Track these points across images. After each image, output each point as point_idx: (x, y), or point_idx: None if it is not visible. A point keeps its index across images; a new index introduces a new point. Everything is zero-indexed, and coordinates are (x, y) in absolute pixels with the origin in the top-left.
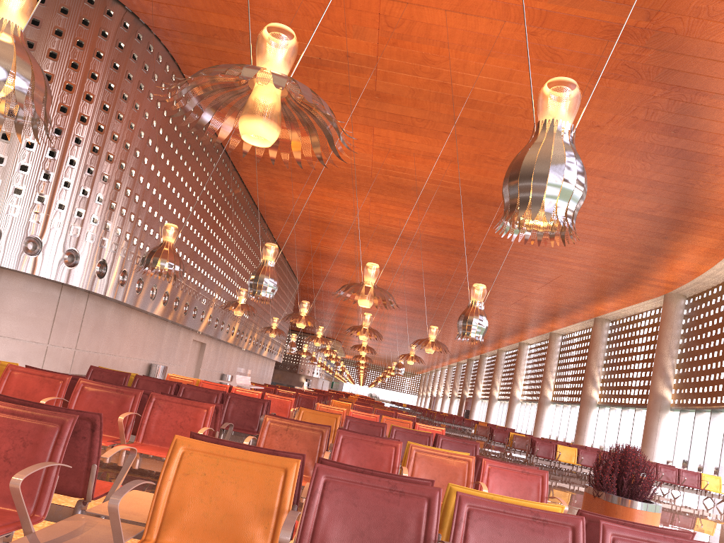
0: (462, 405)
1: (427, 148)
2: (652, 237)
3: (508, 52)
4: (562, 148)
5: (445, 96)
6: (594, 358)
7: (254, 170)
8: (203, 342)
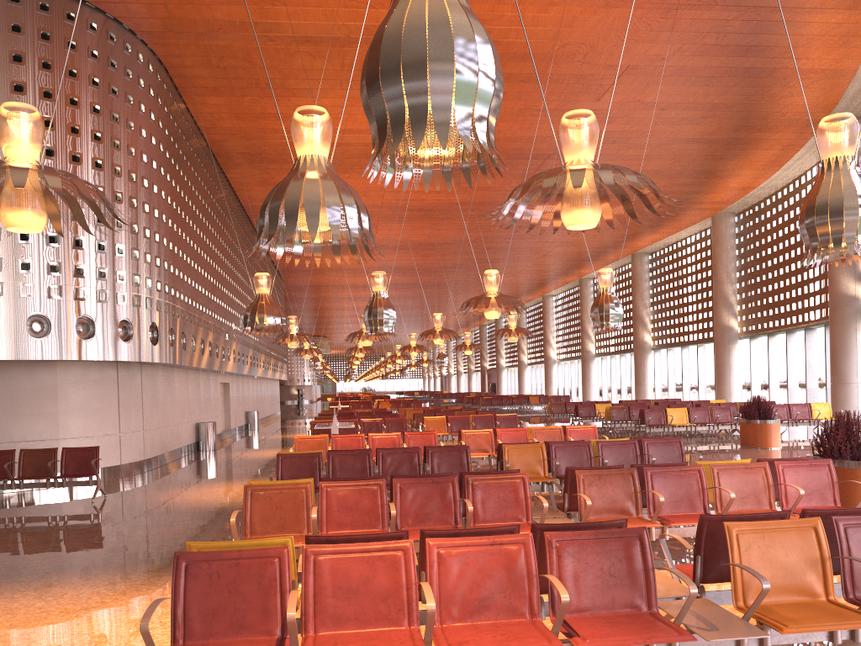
0: (484, 379)
1: None
2: (707, 160)
3: None
4: None
5: None
6: (640, 298)
7: (246, 168)
8: (227, 382)
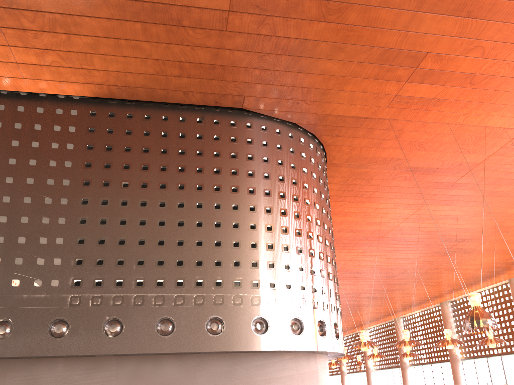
0: None
1: (448, 213)
2: None
3: None
4: None
5: (500, 180)
6: (450, 328)
7: None
8: None
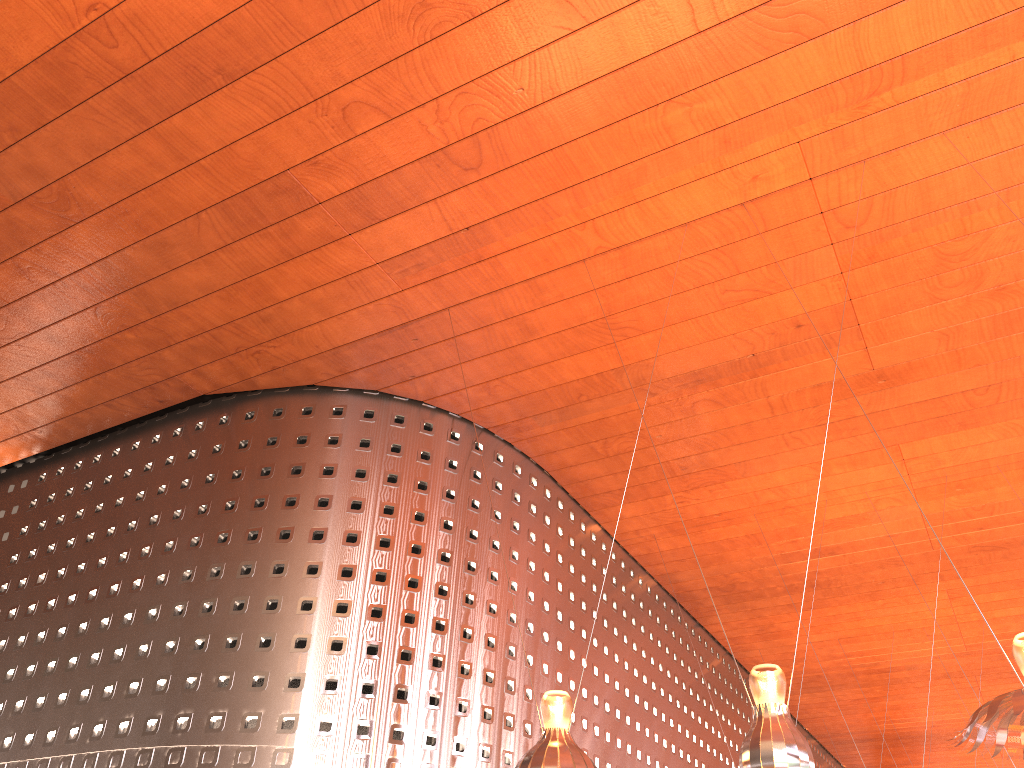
0: None
1: (1020, 444)
2: None
3: None
4: None
5: (1014, 315)
6: None
7: (726, 613)
8: None
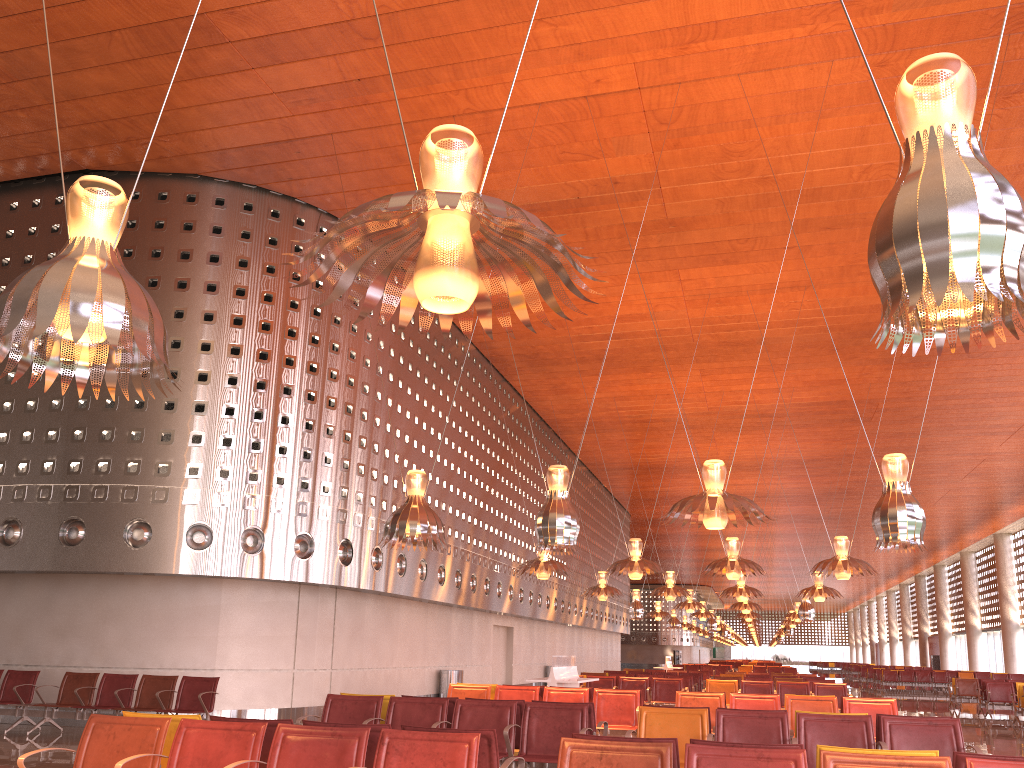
0: (924, 649)
1: (764, 278)
2: None
3: (849, 104)
4: (962, 167)
5: (771, 196)
6: None
7: (529, 373)
8: (509, 626)
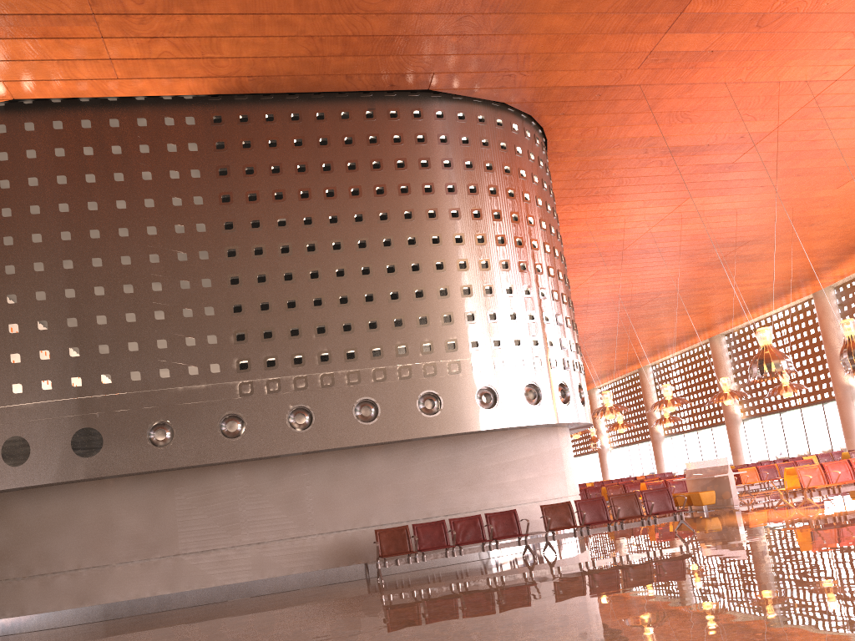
0: None
1: (723, 206)
2: None
3: None
4: None
5: (801, 153)
6: (725, 375)
7: None
8: None
